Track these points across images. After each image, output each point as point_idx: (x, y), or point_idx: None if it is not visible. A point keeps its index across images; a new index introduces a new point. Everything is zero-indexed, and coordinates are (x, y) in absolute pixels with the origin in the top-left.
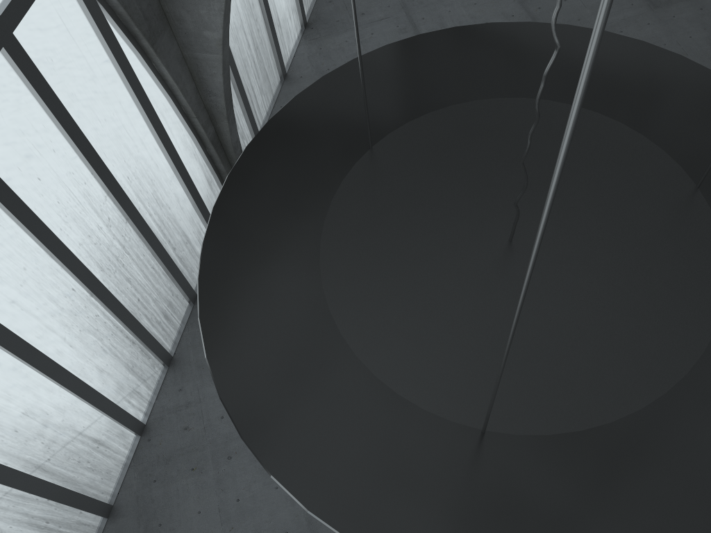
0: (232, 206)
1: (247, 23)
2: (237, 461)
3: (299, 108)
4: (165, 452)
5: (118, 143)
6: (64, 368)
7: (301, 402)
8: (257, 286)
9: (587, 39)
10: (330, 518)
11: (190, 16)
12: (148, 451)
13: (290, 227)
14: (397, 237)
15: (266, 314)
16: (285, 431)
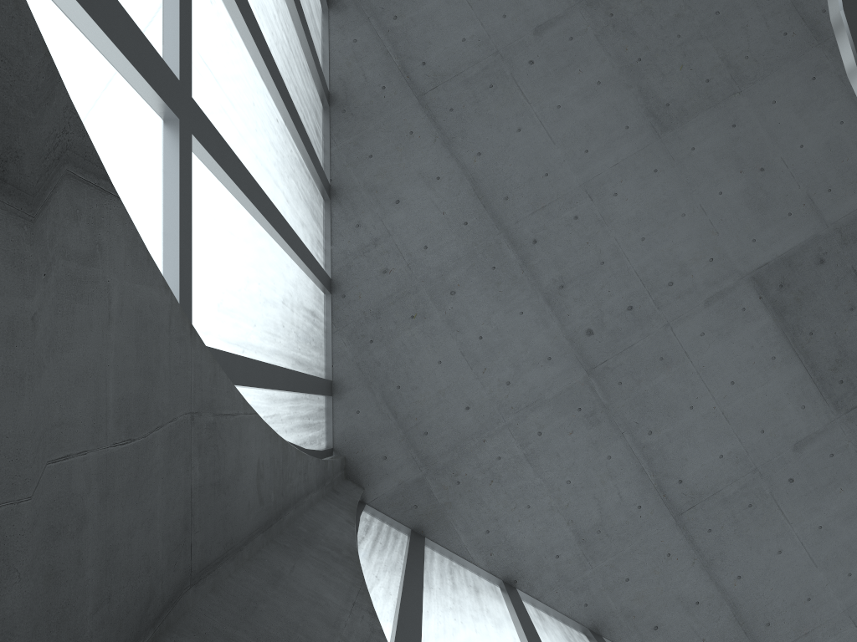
0: None
1: None
2: (463, 294)
3: None
4: (370, 306)
5: None
6: (295, 232)
7: None
8: None
9: None
10: None
11: None
12: (348, 310)
13: None
14: None
15: None
16: None
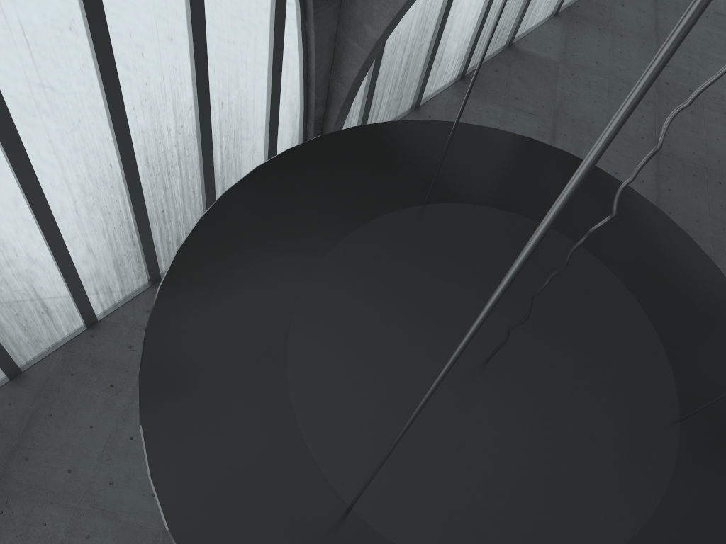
0: (273, 177)
1: (411, 43)
2: None
3: (387, 133)
4: (98, 356)
5: (232, 69)
6: (57, 226)
7: (211, 380)
8: (245, 256)
9: (670, 234)
10: (164, 496)
11: (363, 4)
12: (84, 345)
13: (309, 226)
14: (393, 293)
15: (236, 285)
16: (180, 395)
